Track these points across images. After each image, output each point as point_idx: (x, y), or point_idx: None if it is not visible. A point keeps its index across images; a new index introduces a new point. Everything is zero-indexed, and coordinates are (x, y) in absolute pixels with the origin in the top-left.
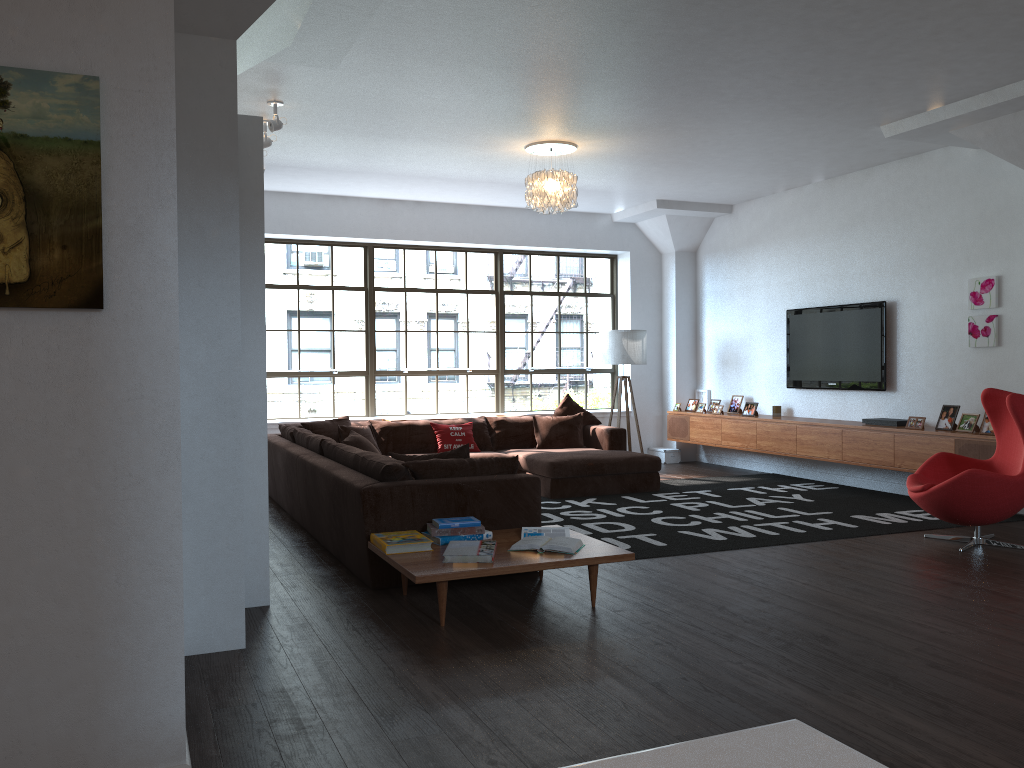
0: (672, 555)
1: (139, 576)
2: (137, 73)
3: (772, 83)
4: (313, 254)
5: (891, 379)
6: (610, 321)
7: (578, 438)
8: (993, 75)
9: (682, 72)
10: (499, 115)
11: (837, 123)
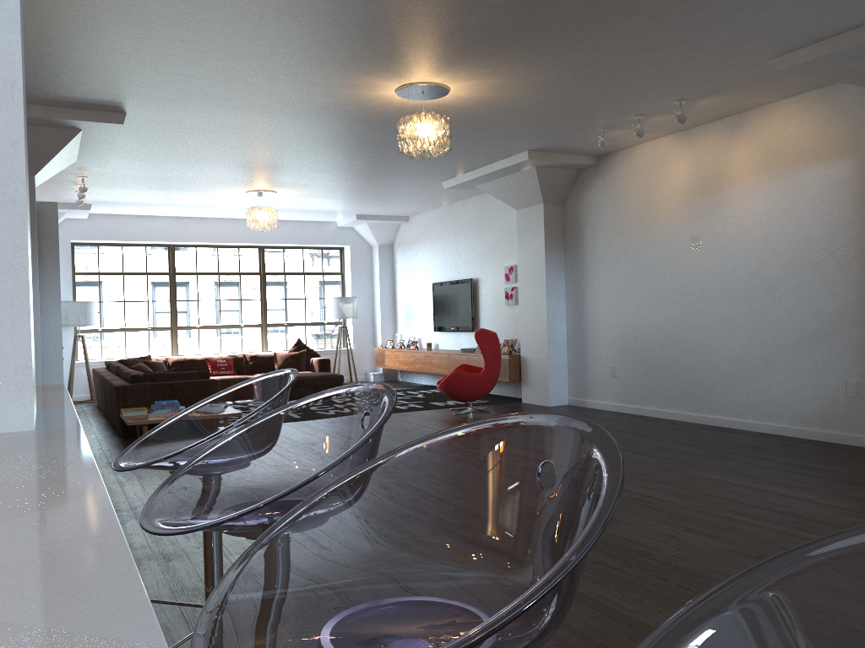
0: None
1: None
2: None
3: (355, 167)
4: (133, 252)
5: (478, 324)
6: (340, 290)
7: (301, 365)
8: (468, 163)
9: (300, 164)
10: (217, 180)
11: (415, 181)
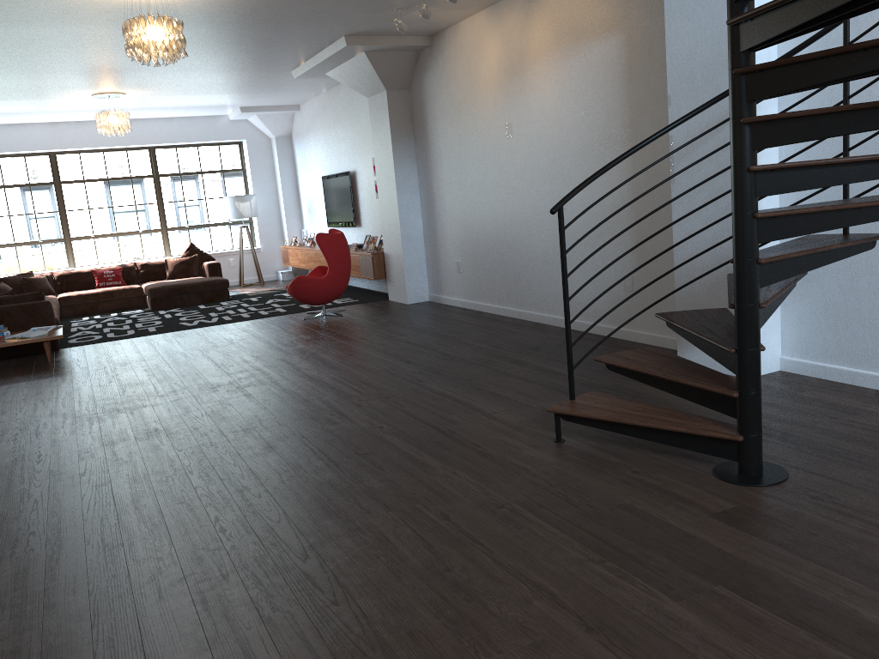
0: (146, 335)
1: None
2: None
3: (177, 65)
4: (12, 163)
5: (359, 219)
6: (243, 188)
7: (193, 271)
8: (297, 53)
9: (113, 66)
10: (45, 87)
11: (261, 73)
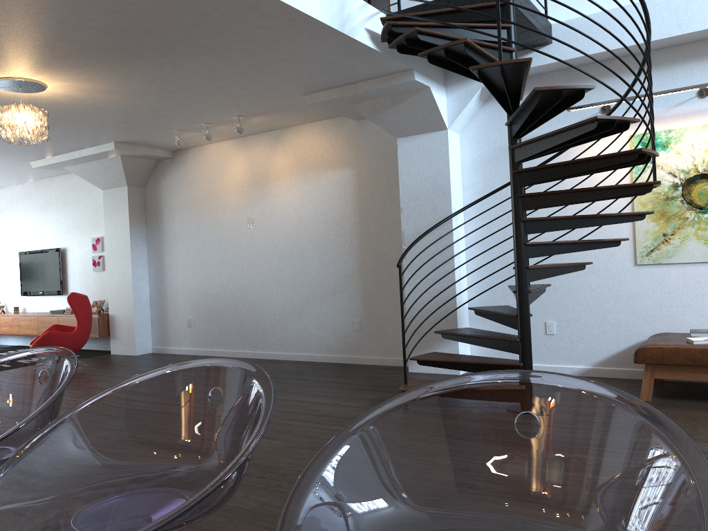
0: None
1: None
2: None
3: None
4: None
5: (66, 288)
6: None
7: None
8: (58, 148)
9: None
10: None
11: (3, 159)
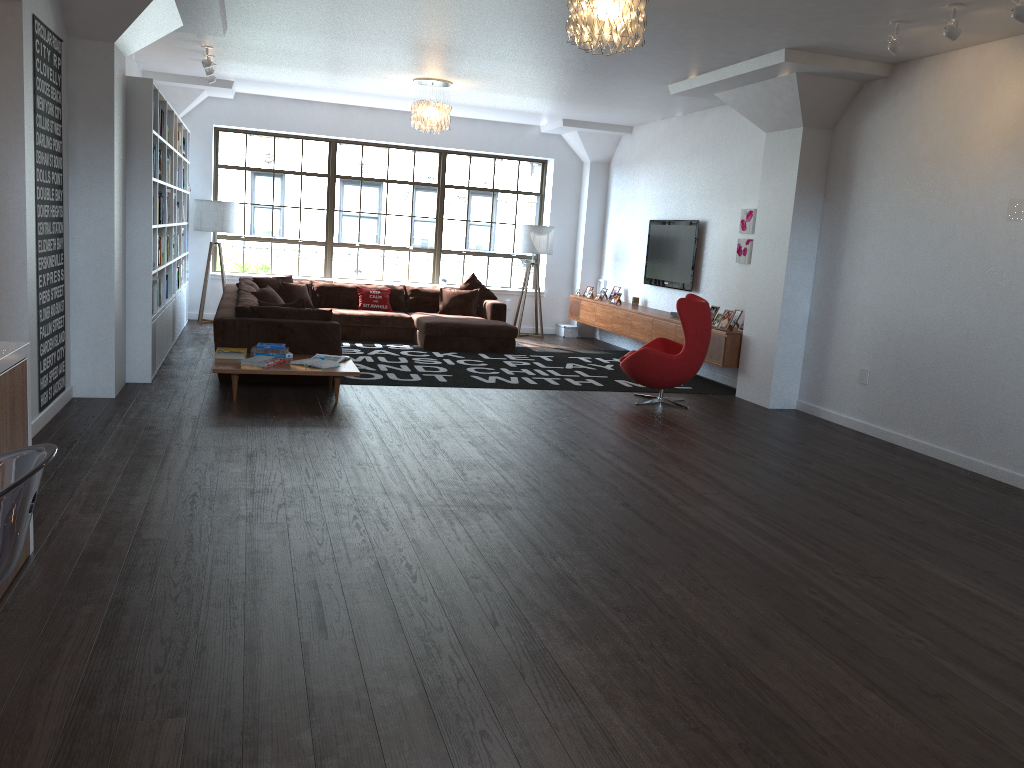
0: (438, 386)
1: (7, 335)
2: (5, 98)
3: (544, 57)
4: (287, 145)
5: (698, 283)
6: (537, 216)
7: (471, 308)
8: (701, 62)
9: (471, 48)
10: (371, 62)
11: (631, 81)
